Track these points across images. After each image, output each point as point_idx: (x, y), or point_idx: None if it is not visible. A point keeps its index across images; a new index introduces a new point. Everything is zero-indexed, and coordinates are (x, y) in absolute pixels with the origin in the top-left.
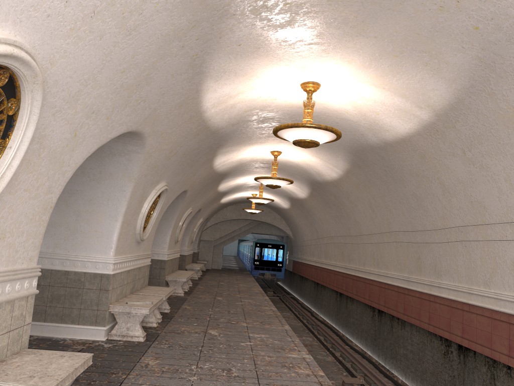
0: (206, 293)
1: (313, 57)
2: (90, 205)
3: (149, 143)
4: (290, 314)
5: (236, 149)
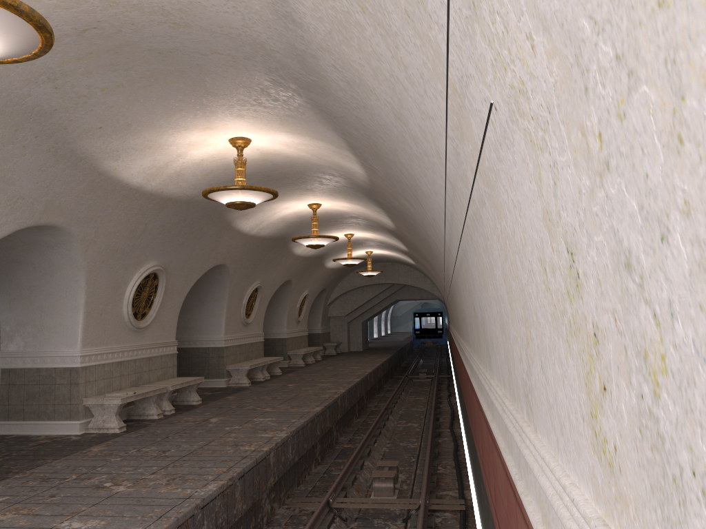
0: (284, 380)
1: (202, 118)
2: (51, 299)
3: (78, 231)
4: (424, 398)
5: (257, 210)
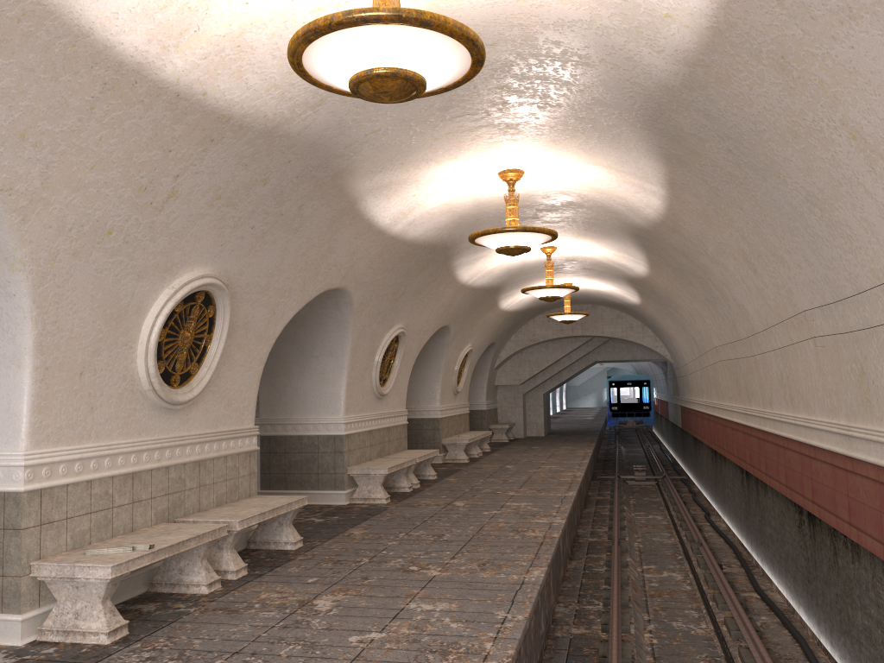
0: (446, 493)
1: None
2: None
3: None
4: (662, 518)
5: (405, 179)
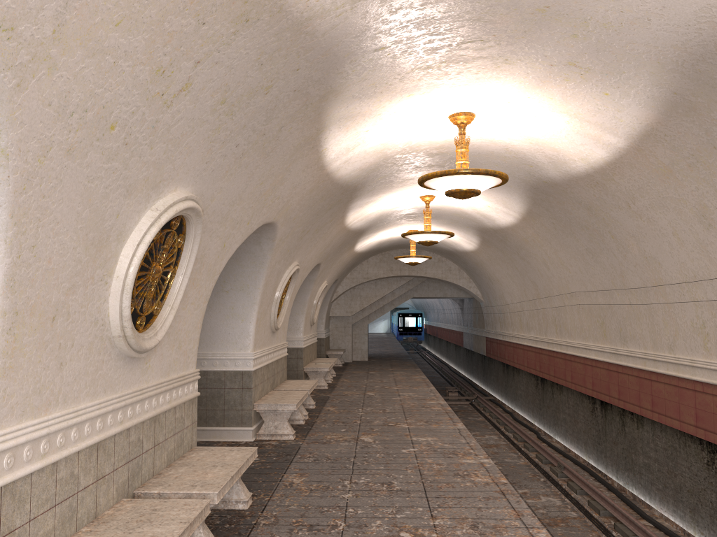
0: (341, 425)
1: None
2: None
3: None
4: (498, 437)
5: (372, 111)
